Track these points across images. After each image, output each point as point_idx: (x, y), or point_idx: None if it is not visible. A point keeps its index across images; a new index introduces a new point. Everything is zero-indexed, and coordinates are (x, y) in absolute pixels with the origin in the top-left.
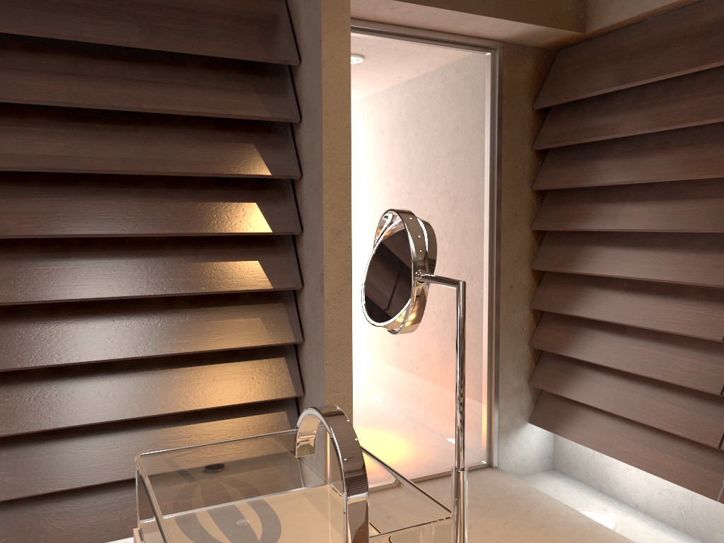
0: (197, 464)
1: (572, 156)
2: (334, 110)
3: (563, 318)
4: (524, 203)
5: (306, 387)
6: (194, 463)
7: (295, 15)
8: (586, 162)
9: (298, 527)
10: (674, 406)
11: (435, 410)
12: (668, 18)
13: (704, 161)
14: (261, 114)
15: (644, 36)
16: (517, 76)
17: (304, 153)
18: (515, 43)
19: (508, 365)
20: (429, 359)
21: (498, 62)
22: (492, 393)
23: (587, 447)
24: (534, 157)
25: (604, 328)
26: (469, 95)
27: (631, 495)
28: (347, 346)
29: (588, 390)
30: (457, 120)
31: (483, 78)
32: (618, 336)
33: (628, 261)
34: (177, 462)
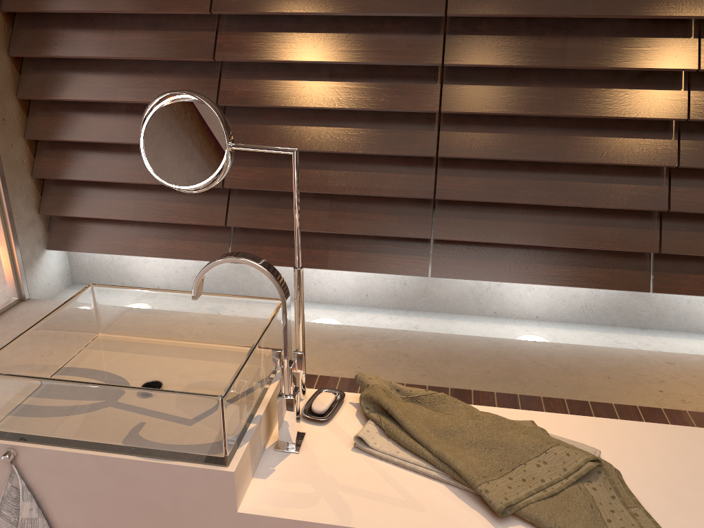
0: (17, 358)
1: None
2: None
3: (63, 145)
4: None
5: None
6: (15, 358)
7: None
8: None
9: (130, 366)
10: (185, 203)
11: None
12: None
13: None
14: None
15: None
16: None
17: None
18: None
19: (18, 201)
20: None
21: None
22: (9, 231)
23: (115, 254)
24: None
25: (110, 149)
26: None
27: (153, 281)
28: None
29: (106, 206)
30: None
31: None
32: (126, 154)
33: (127, 87)
34: (3, 363)
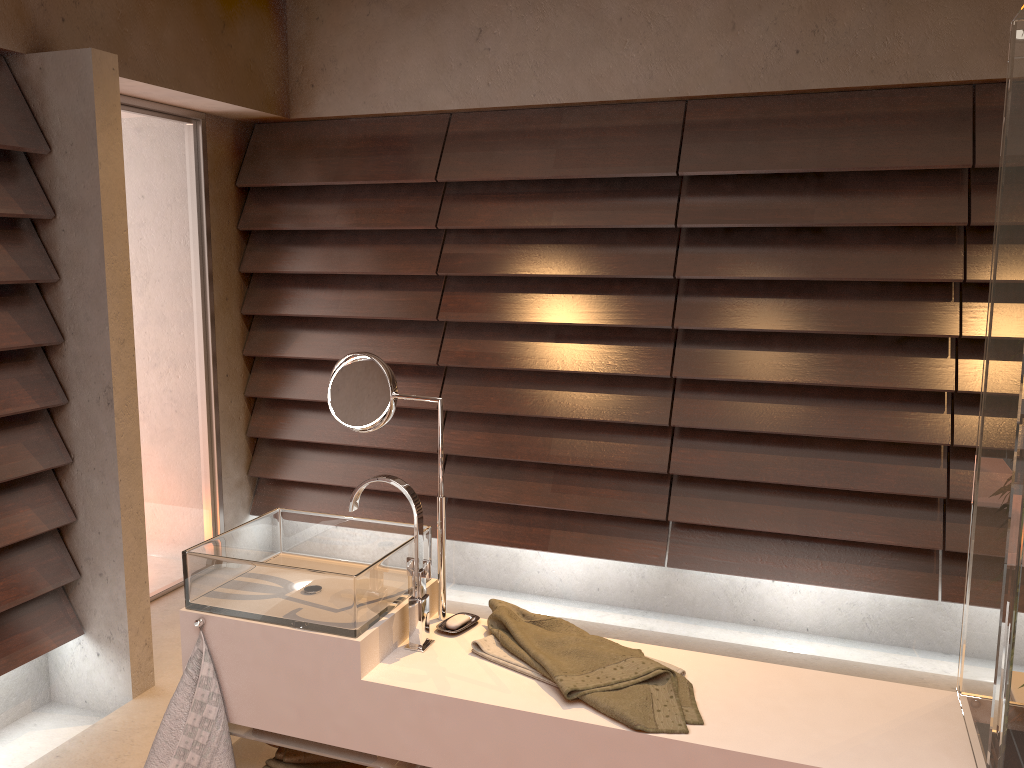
0: (215, 552)
1: (282, 240)
2: (113, 214)
3: (281, 403)
4: (233, 287)
5: (79, 510)
6: (213, 551)
7: (35, 94)
8: (300, 249)
9: None
10: (398, 469)
11: (165, 519)
12: (371, 124)
13: (414, 260)
14: (15, 211)
15: (350, 135)
16: (220, 151)
17: (63, 254)
18: (217, 115)
19: (229, 459)
20: (155, 464)
21: (203, 135)
22: (216, 490)
23: None
24: (239, 237)
25: (327, 408)
26: (175, 170)
27: None
28: (137, 459)
29: (316, 469)
30: (166, 198)
31: (187, 152)
32: None
33: (350, 345)
34: (205, 552)
